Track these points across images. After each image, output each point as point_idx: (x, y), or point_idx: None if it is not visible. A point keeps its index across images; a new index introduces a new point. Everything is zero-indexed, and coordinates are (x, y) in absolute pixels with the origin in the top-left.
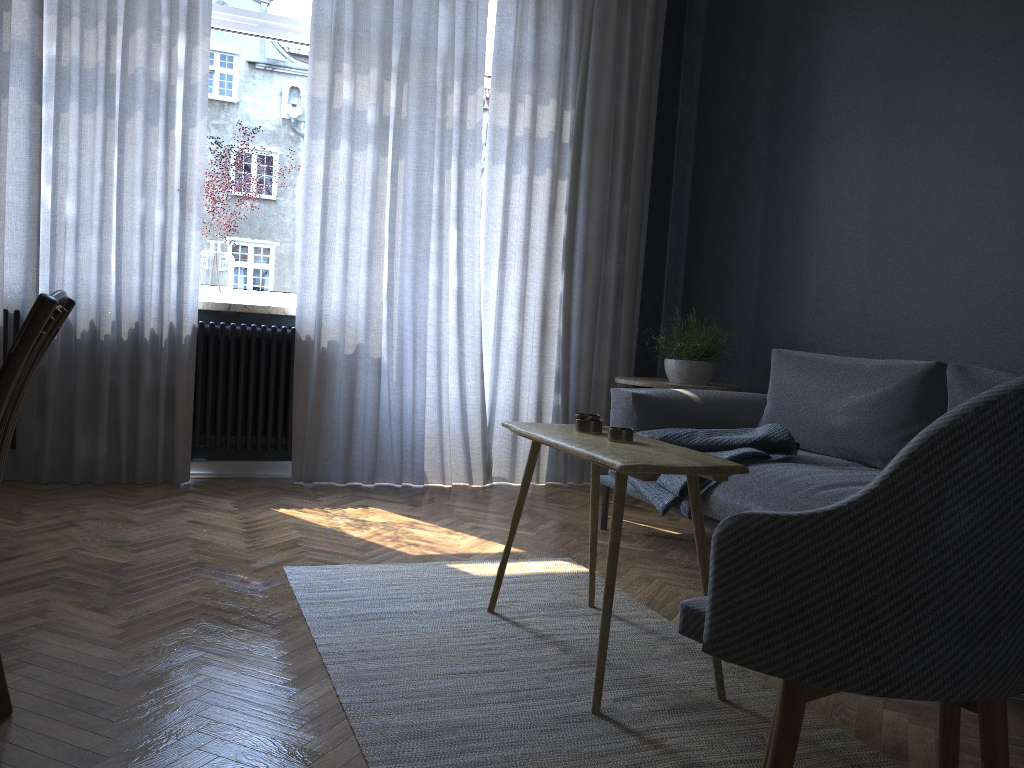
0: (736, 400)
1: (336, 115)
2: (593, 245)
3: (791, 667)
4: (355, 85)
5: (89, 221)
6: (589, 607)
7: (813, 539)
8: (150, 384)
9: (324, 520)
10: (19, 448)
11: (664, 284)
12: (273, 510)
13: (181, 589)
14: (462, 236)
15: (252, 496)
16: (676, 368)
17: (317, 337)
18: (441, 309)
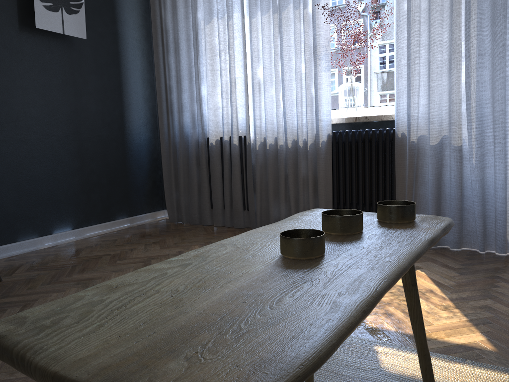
0: None
1: None
2: None
3: None
4: None
5: (269, 79)
6: None
7: None
8: (305, 173)
9: None
10: (249, 210)
11: None
12: None
13: None
14: None
15: None
16: None
17: (407, 134)
18: None
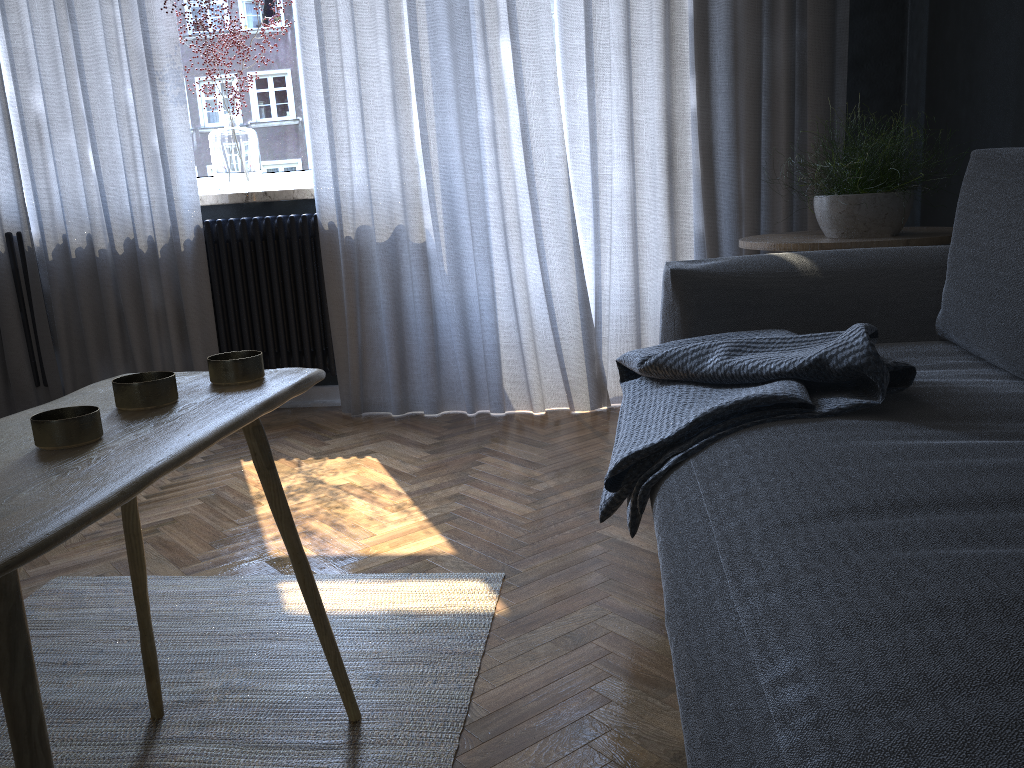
0: (901, 264)
1: None
2: (744, 20)
3: None
4: None
5: (59, 115)
6: (347, 721)
7: None
8: (160, 304)
9: None
10: (49, 386)
11: (905, 65)
12: (238, 463)
13: None
14: (518, 46)
15: None
16: (825, 211)
17: (338, 224)
18: (498, 162)
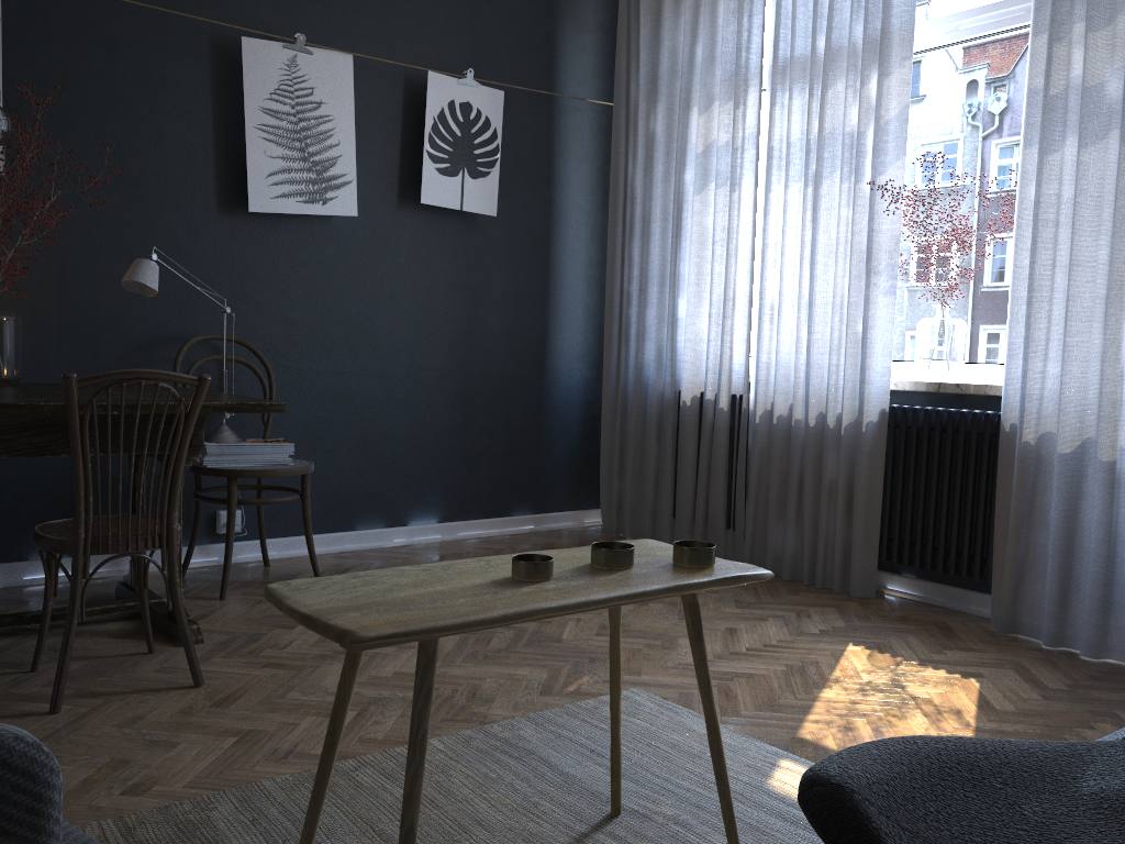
0: None
1: (1052, 104)
2: None
3: None
4: (1084, 50)
5: (789, 300)
6: None
7: None
8: (836, 477)
9: (856, 670)
10: (735, 530)
11: None
12: (845, 644)
13: (513, 669)
14: None
15: (881, 627)
16: None
17: (1017, 427)
18: None
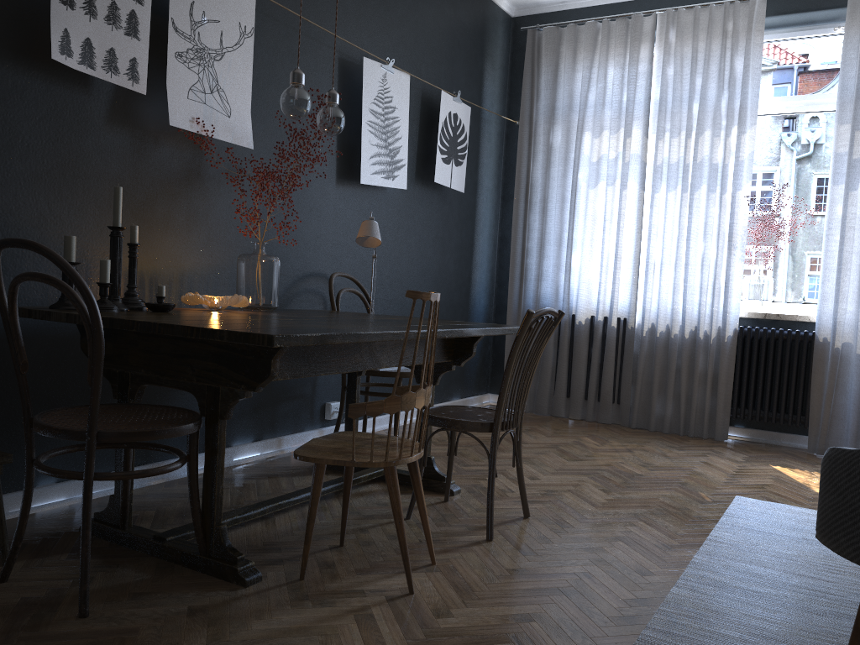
0: None
1: (854, 164)
2: None
3: (846, 550)
4: None
5: (668, 260)
6: None
7: (857, 465)
8: (702, 369)
9: (802, 478)
10: (621, 404)
11: None
12: (769, 466)
13: (658, 492)
14: None
15: (763, 455)
16: None
17: (831, 339)
18: None
